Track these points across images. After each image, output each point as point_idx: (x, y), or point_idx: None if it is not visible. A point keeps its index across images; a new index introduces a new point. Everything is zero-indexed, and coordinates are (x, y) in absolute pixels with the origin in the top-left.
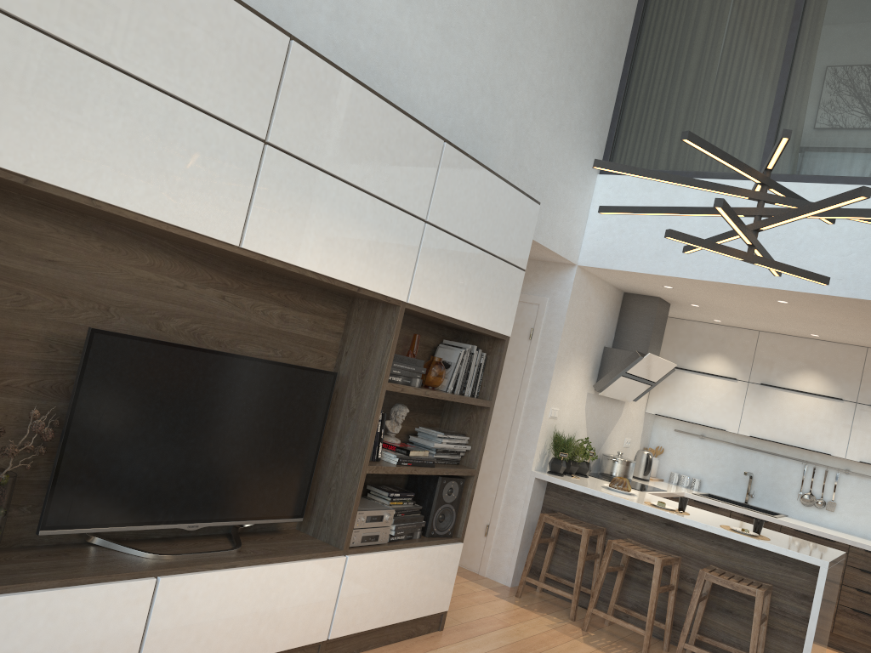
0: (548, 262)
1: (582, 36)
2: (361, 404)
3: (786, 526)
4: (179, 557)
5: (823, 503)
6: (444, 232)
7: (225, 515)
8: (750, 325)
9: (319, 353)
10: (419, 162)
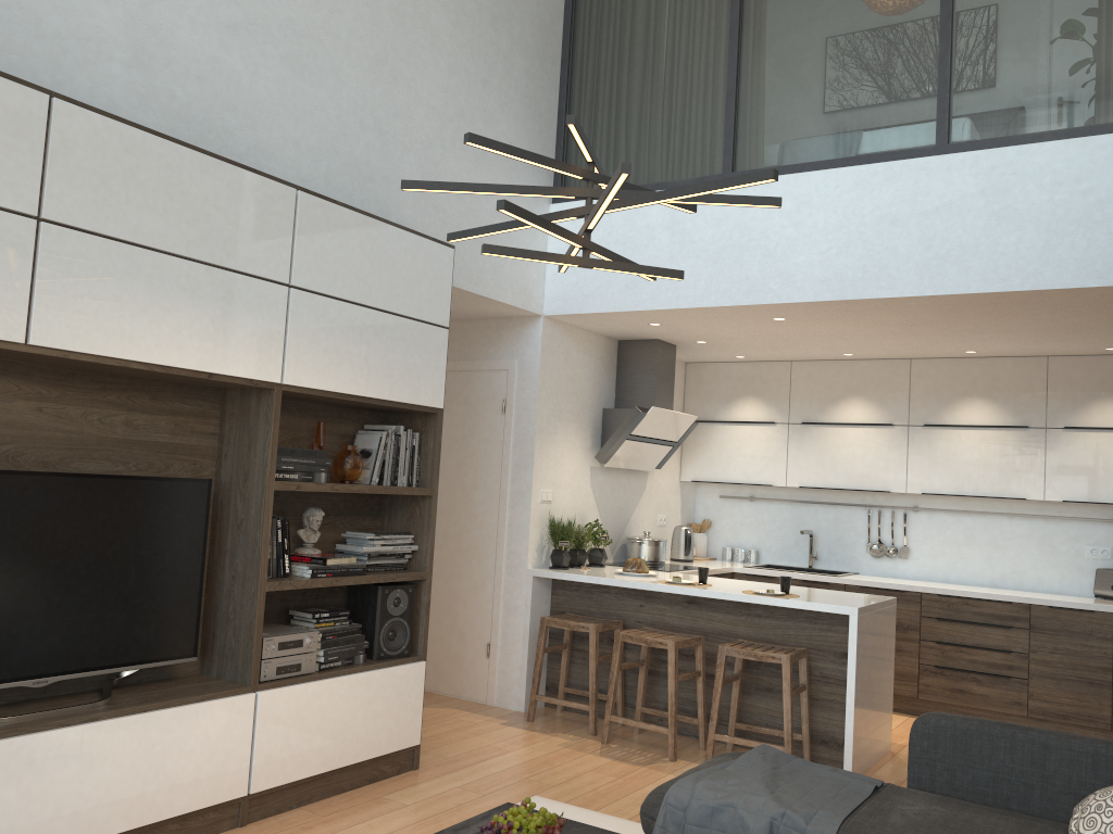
0: (510, 317)
1: (493, 45)
2: (248, 511)
3: (850, 584)
4: (20, 718)
5: (896, 551)
6: (319, 295)
7: (85, 664)
8: (776, 355)
9: (190, 460)
10: (266, 218)
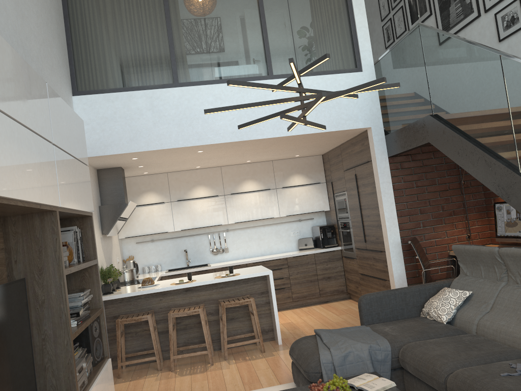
0: None
1: (46, 2)
2: (48, 293)
3: (217, 268)
4: None
5: (222, 250)
6: (60, 149)
7: None
8: (165, 170)
9: None
10: (41, 100)
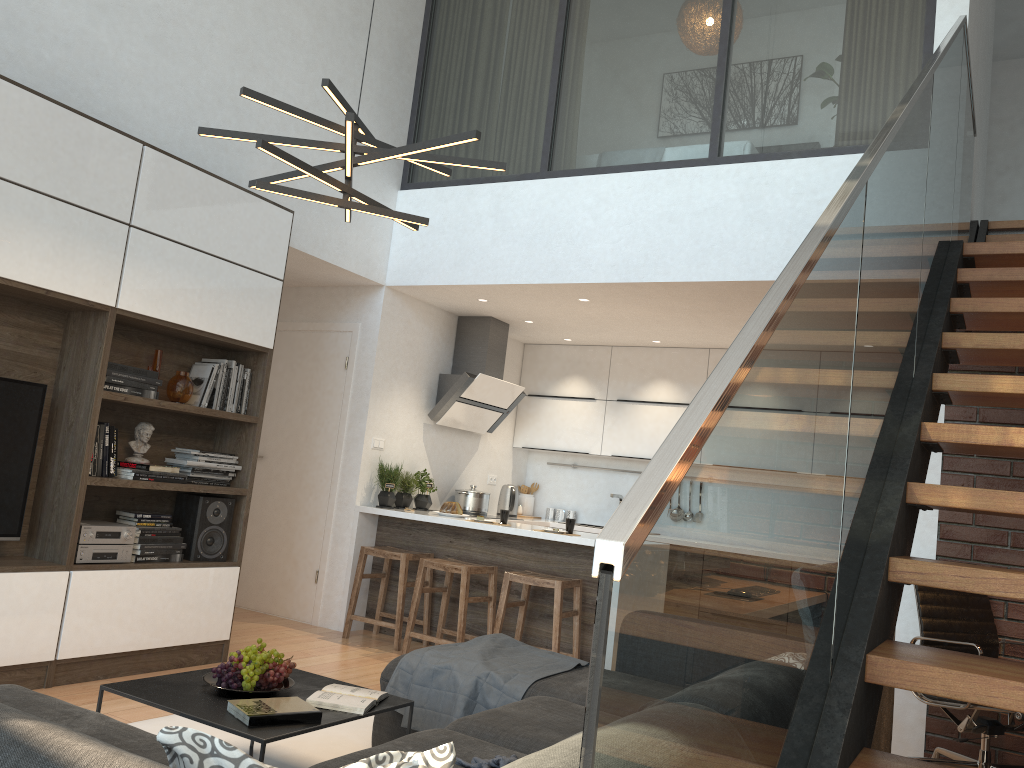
0: (358, 286)
1: (351, 48)
2: (78, 415)
3: None
4: None
5: None
6: (158, 237)
7: None
8: (597, 339)
9: (31, 369)
10: (112, 165)
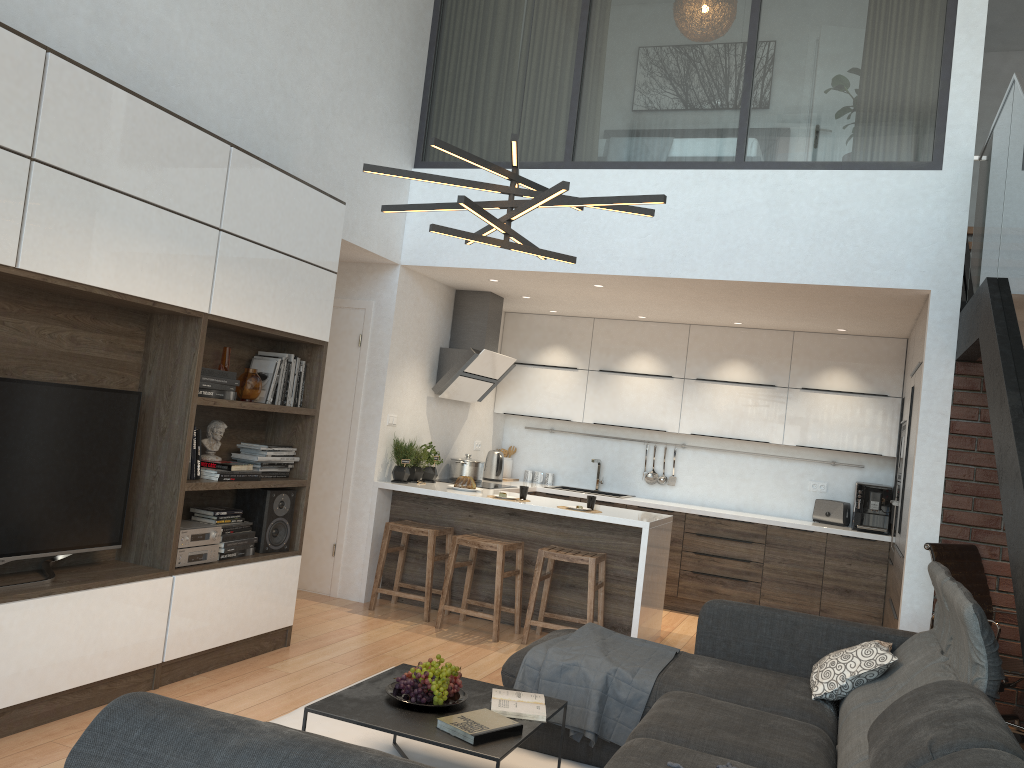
0: (370, 263)
1: (378, 25)
2: (171, 422)
3: (631, 505)
4: None
5: (665, 479)
6: (242, 239)
7: (34, 547)
8: (584, 313)
9: (119, 374)
10: (206, 169)
